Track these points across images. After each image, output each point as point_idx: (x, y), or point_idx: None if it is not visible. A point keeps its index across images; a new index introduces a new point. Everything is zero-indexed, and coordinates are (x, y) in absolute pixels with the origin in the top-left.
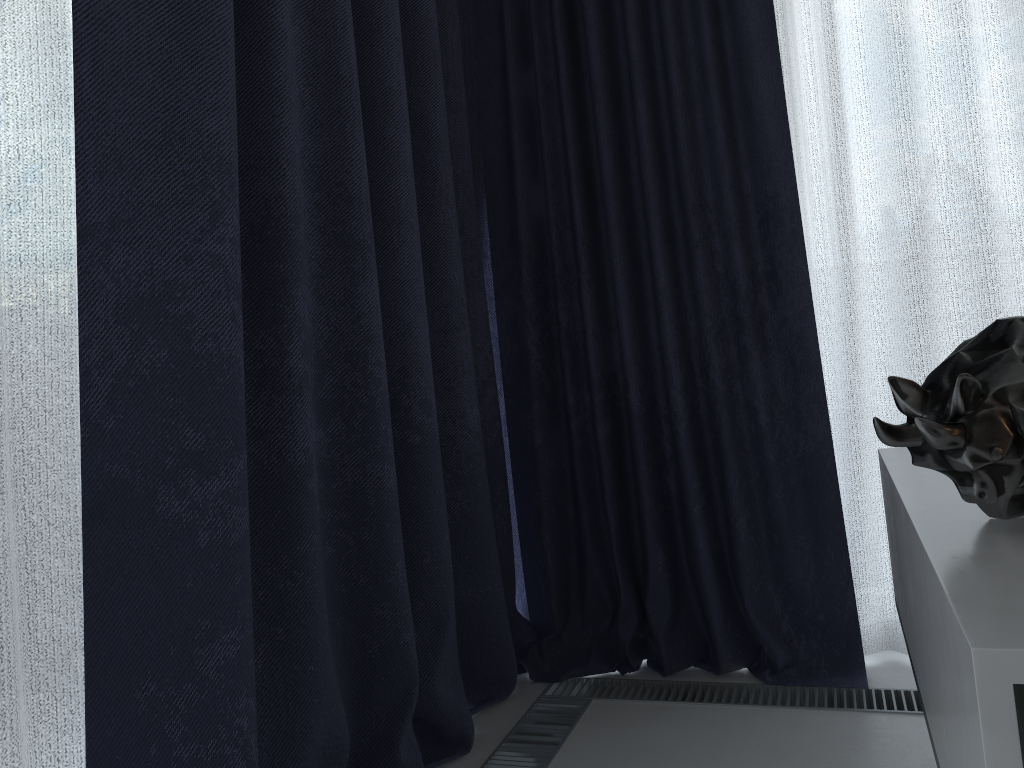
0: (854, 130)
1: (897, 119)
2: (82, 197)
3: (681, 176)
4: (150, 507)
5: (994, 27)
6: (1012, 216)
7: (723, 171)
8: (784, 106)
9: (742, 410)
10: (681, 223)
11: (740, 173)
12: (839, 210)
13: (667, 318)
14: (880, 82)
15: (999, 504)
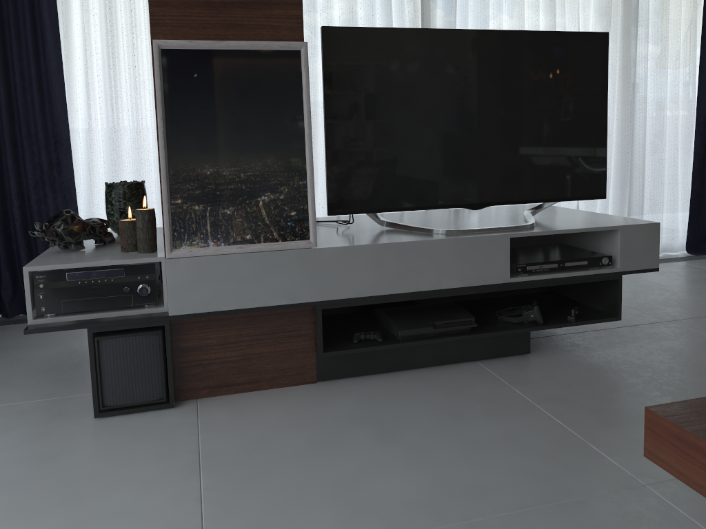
0: (96, 108)
1: (110, 108)
2: None
3: (20, 121)
4: None
5: (149, 77)
6: (151, 147)
7: (38, 122)
8: (65, 98)
9: (45, 216)
10: (20, 139)
11: (47, 122)
12: (88, 140)
13: (12, 179)
14: (106, 92)
15: (61, 247)
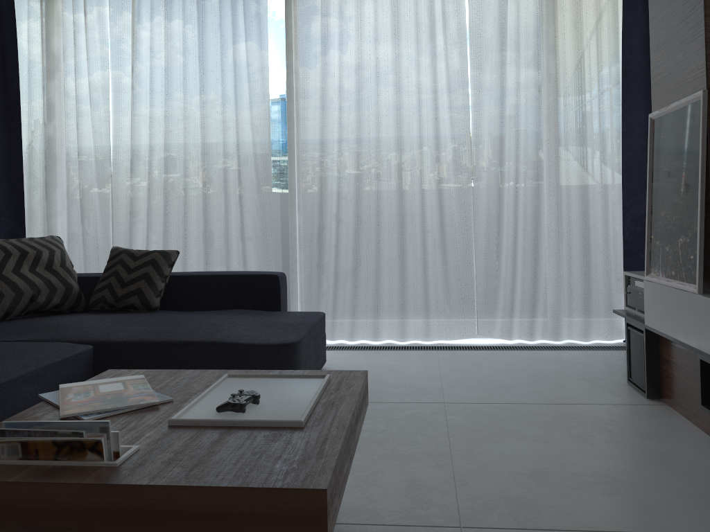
0: None
1: None
2: (623, 202)
3: None
4: (637, 255)
5: None
6: None
7: None
8: None
9: None
10: None
11: None
12: None
13: None
14: None
15: None
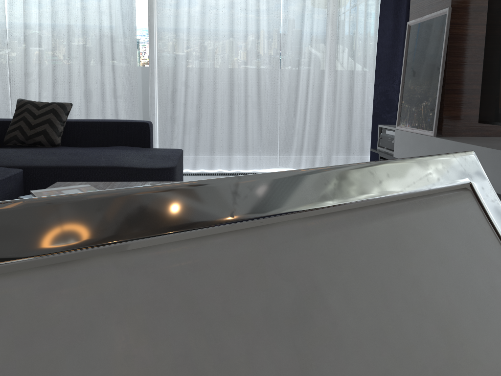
0: None
1: None
2: (375, 81)
3: None
4: (380, 116)
5: None
6: None
7: None
8: None
9: None
10: None
11: None
12: None
13: None
14: None
15: None
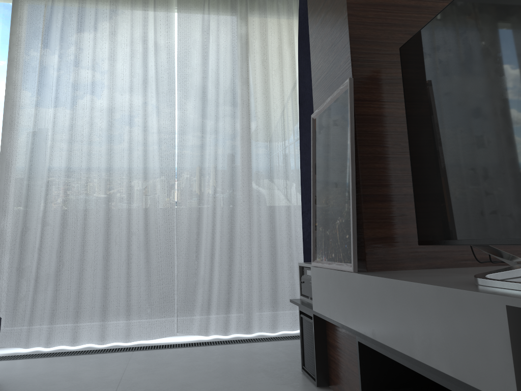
0: None
1: None
2: (302, 207)
3: None
4: None
5: None
6: None
7: None
8: None
9: None
10: None
11: None
12: None
13: None
14: None
15: None
